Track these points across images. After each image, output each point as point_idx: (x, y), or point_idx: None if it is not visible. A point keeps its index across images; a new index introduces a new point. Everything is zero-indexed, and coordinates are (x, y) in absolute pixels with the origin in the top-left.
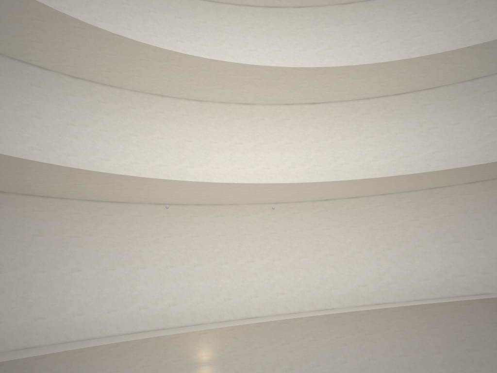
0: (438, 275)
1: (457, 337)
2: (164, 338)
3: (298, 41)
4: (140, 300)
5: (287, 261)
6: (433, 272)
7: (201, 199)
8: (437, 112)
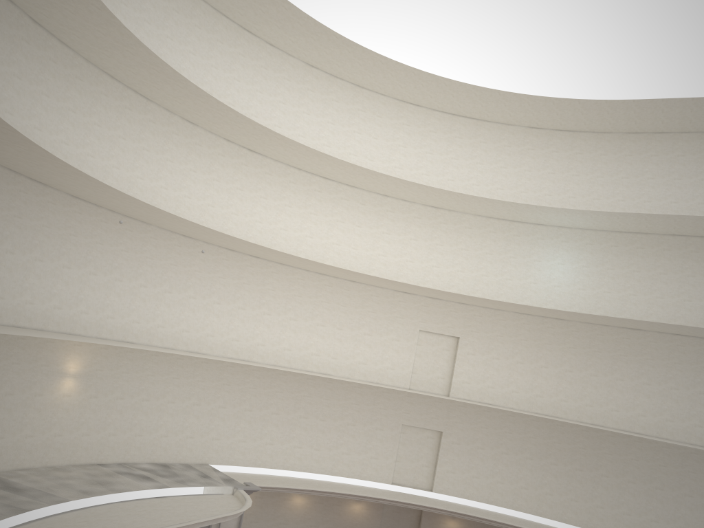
0: (299, 349)
1: (295, 404)
2: (40, 339)
3: (259, 80)
4: (29, 294)
5: (177, 297)
6: (296, 345)
7: (123, 210)
8: (348, 209)
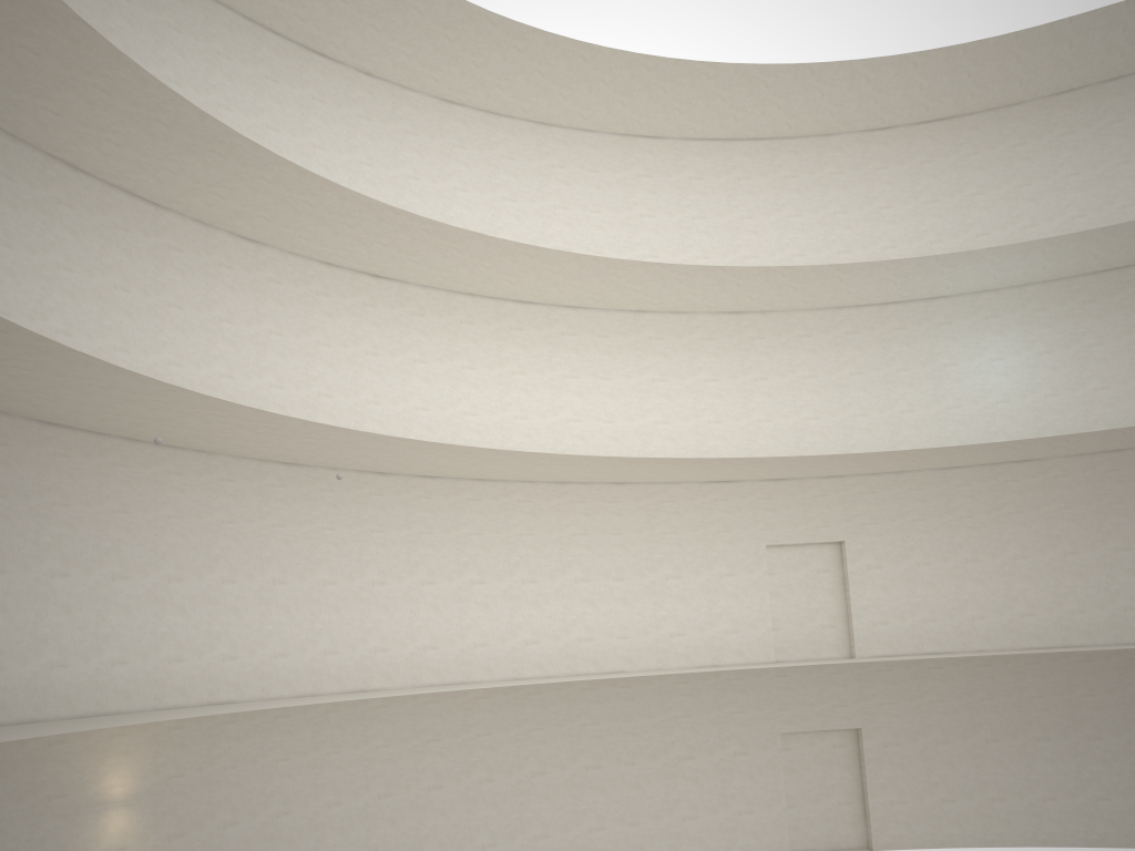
0: (554, 636)
1: (572, 745)
2: (34, 743)
3: (360, 142)
4: None
5: (300, 588)
6: (547, 631)
7: (154, 431)
8: (579, 351)
